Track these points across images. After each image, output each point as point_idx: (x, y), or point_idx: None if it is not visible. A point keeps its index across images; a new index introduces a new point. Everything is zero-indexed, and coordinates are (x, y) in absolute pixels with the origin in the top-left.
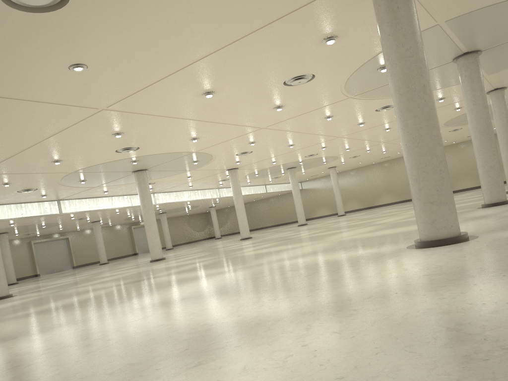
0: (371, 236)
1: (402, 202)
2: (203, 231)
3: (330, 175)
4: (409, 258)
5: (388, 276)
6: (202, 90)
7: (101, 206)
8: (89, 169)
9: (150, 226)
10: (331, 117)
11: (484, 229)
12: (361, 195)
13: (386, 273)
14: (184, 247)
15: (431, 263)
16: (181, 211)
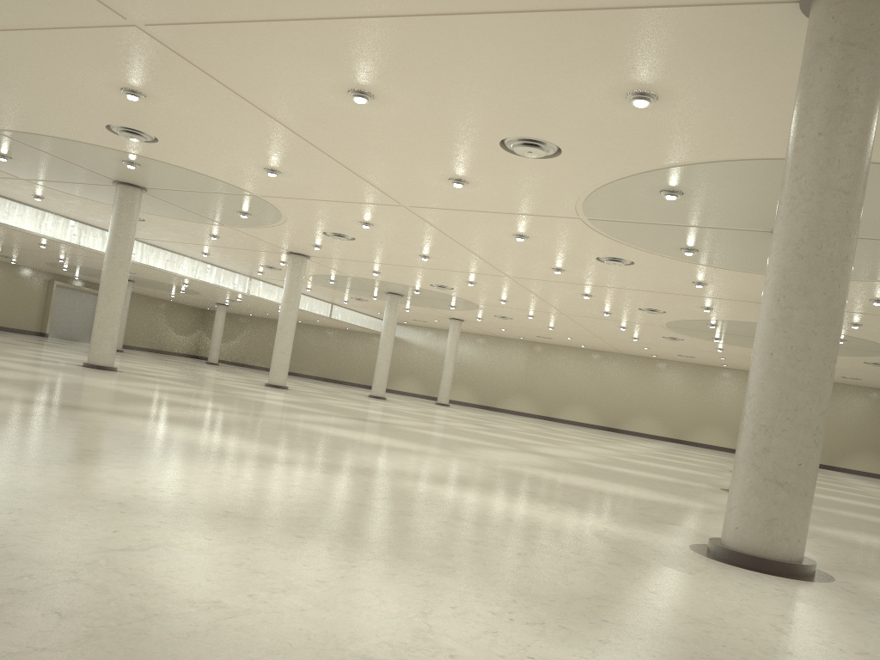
0: (564, 482)
1: (541, 417)
2: (186, 341)
3: (443, 330)
4: (740, 588)
5: (760, 641)
6: (355, 82)
7: (16, 221)
8: (30, 138)
9: (109, 299)
10: (525, 239)
11: (817, 557)
12: (481, 382)
13: (741, 626)
14: (146, 358)
15: (824, 630)
16: (163, 289)
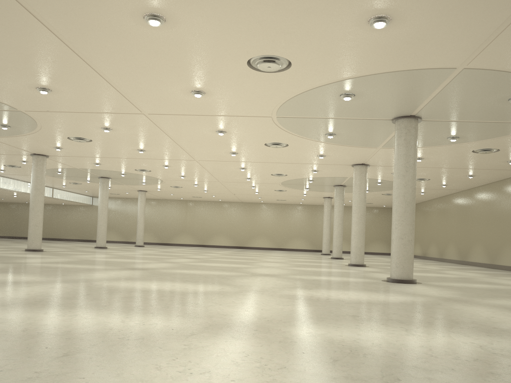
0: (336, 298)
1: (198, 246)
2: None
3: (129, 198)
4: None
5: None
6: (155, 6)
7: None
8: None
9: None
10: (224, 133)
11: None
12: (158, 228)
13: None
14: None
15: None
16: None
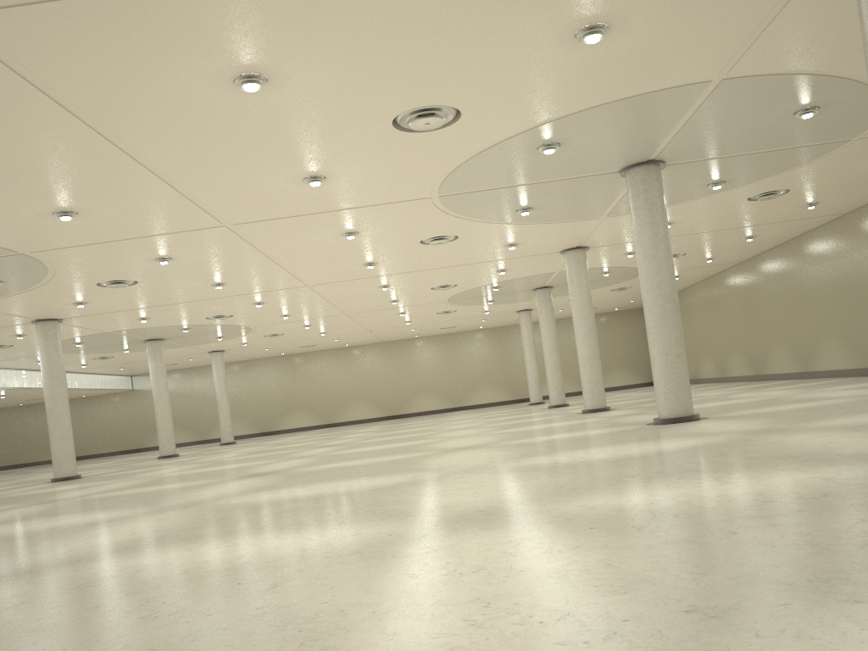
0: (593, 459)
1: (324, 426)
2: None
3: (194, 368)
4: None
5: None
6: (251, 63)
7: None
8: None
9: None
10: (356, 235)
11: None
12: (252, 409)
13: None
14: None
15: None
16: None
